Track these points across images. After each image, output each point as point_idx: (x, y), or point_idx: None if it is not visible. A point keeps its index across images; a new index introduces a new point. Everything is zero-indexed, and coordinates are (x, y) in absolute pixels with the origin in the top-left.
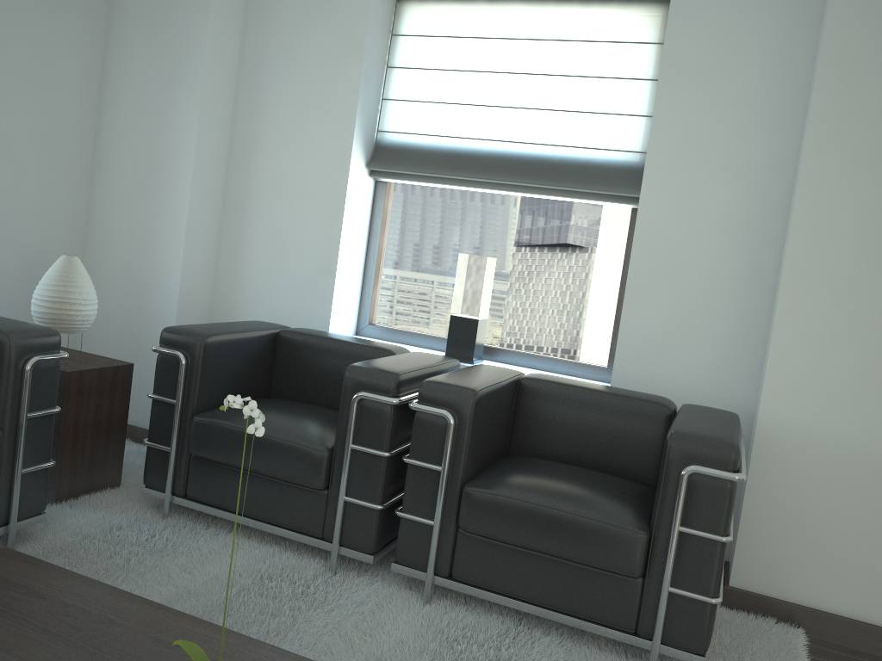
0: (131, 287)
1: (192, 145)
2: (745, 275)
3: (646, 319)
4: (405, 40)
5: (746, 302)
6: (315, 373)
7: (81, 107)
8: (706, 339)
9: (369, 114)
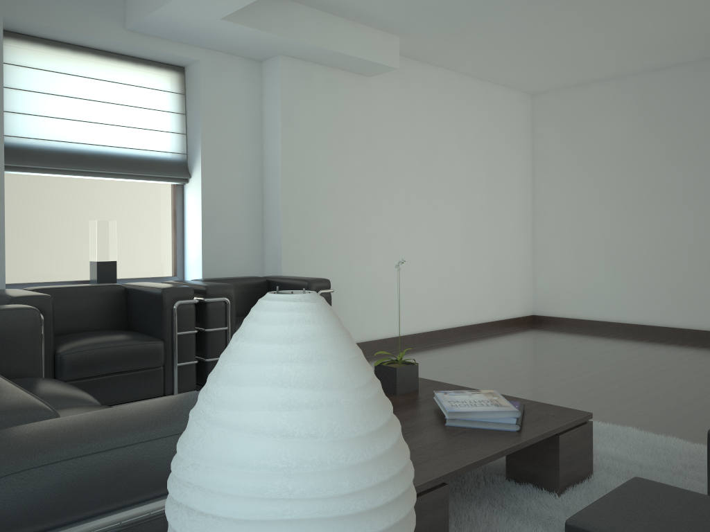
0: None
1: None
2: (251, 214)
3: (213, 243)
4: (8, 67)
5: (253, 227)
6: (71, 313)
7: None
8: (240, 248)
9: None
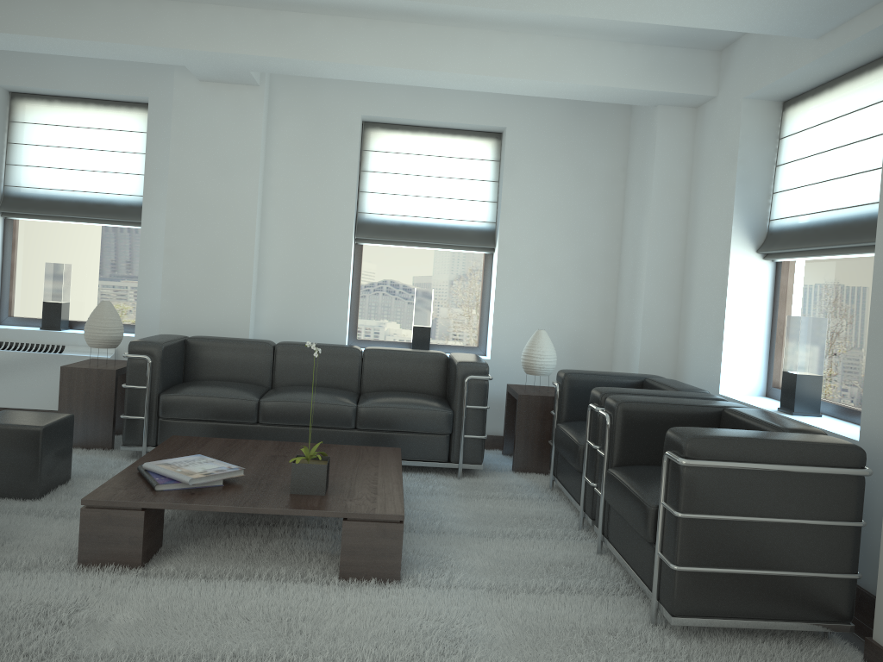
0: (625, 357)
1: (646, 255)
2: None
3: (881, 364)
4: (785, 141)
5: None
6: None
7: (607, 241)
8: None
9: (753, 208)
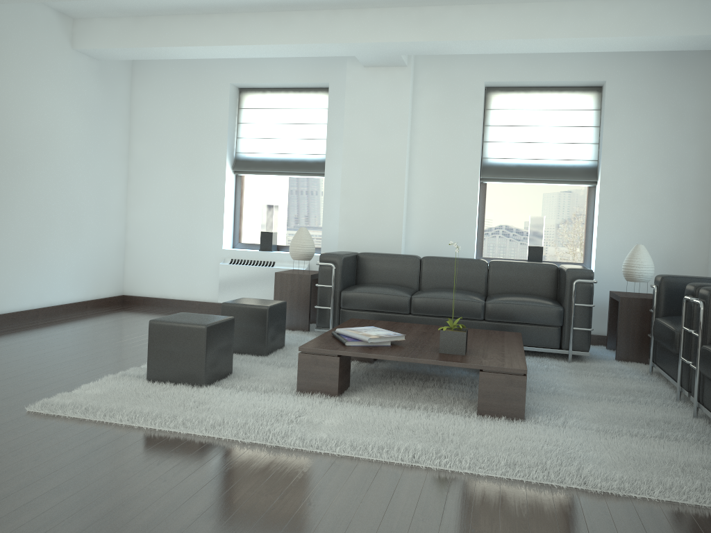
0: None
1: None
2: None
3: None
4: None
5: None
6: None
7: (700, 170)
8: None
9: None
